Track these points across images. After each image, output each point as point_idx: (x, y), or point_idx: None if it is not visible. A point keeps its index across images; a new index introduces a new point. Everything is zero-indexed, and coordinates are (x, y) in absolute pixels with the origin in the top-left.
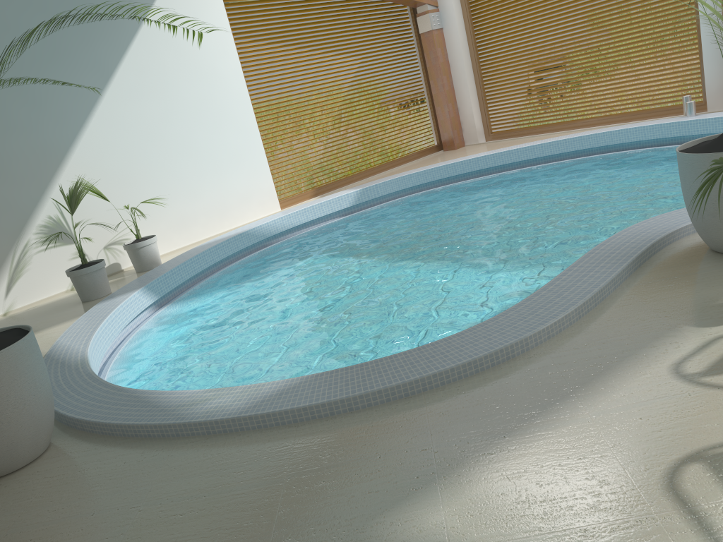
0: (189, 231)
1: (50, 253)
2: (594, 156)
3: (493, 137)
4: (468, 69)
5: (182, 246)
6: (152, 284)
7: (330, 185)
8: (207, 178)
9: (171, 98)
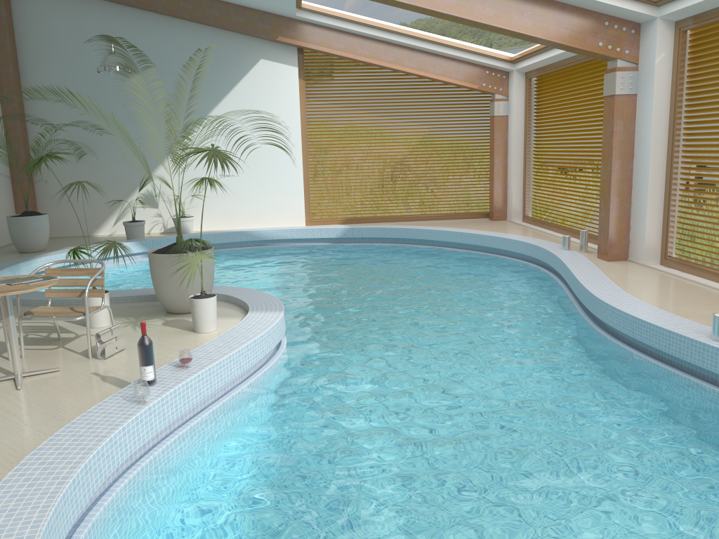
0: (231, 221)
1: (142, 210)
2: (510, 258)
3: (525, 219)
4: (517, 155)
5: (223, 229)
6: (146, 242)
7: (360, 219)
8: (253, 191)
9: (241, 135)
